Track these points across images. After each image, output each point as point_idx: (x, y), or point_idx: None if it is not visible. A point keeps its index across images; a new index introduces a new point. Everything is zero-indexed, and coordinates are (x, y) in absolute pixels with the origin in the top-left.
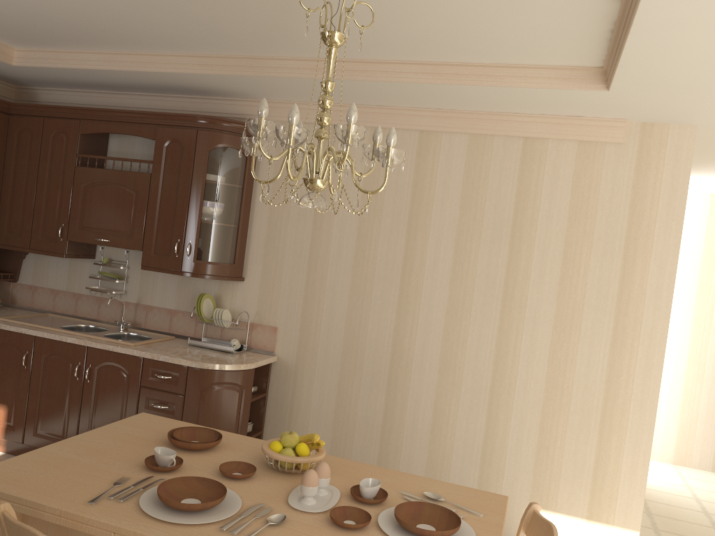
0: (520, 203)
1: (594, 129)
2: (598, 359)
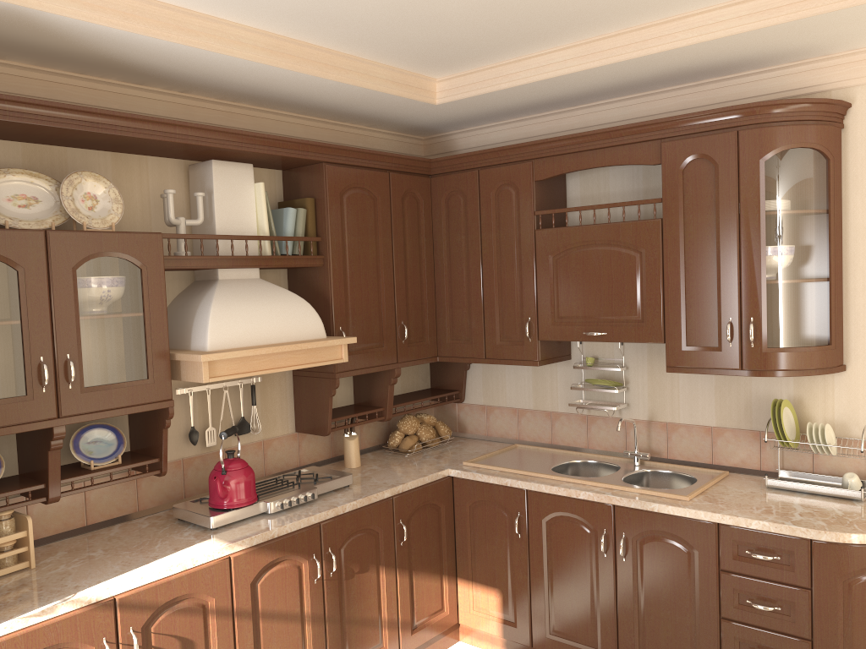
0: None
1: None
2: None
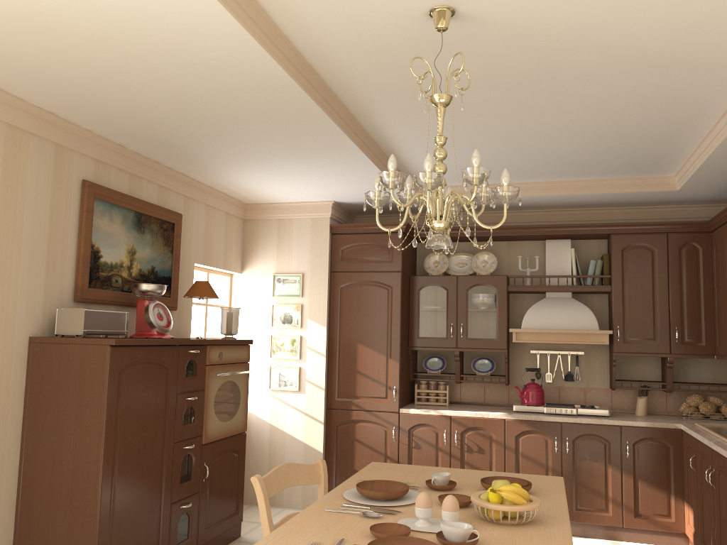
0: None
1: None
2: None
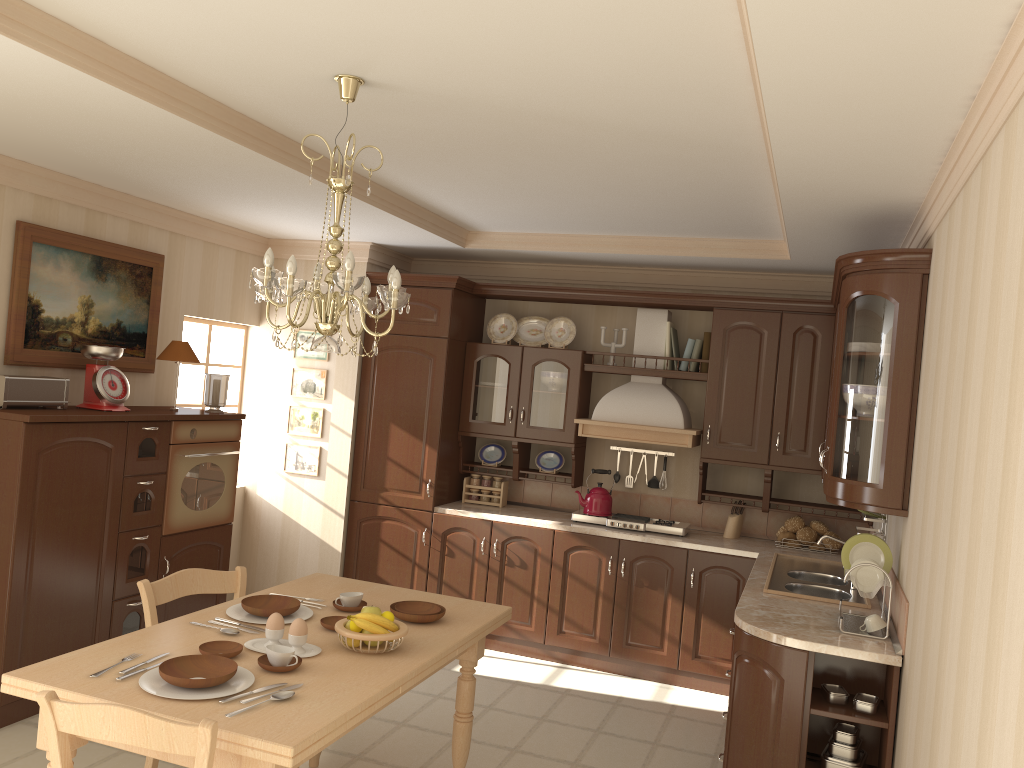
0: (1023, 265)
1: None
2: None
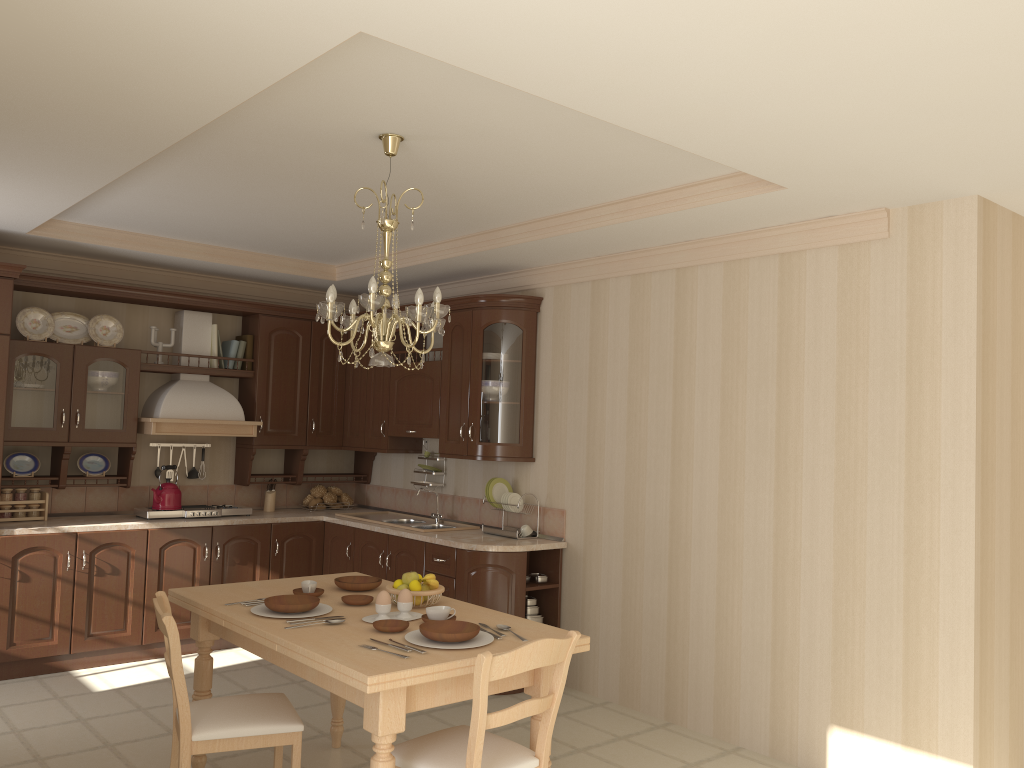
0: (783, 333)
1: (852, 227)
2: (891, 522)
